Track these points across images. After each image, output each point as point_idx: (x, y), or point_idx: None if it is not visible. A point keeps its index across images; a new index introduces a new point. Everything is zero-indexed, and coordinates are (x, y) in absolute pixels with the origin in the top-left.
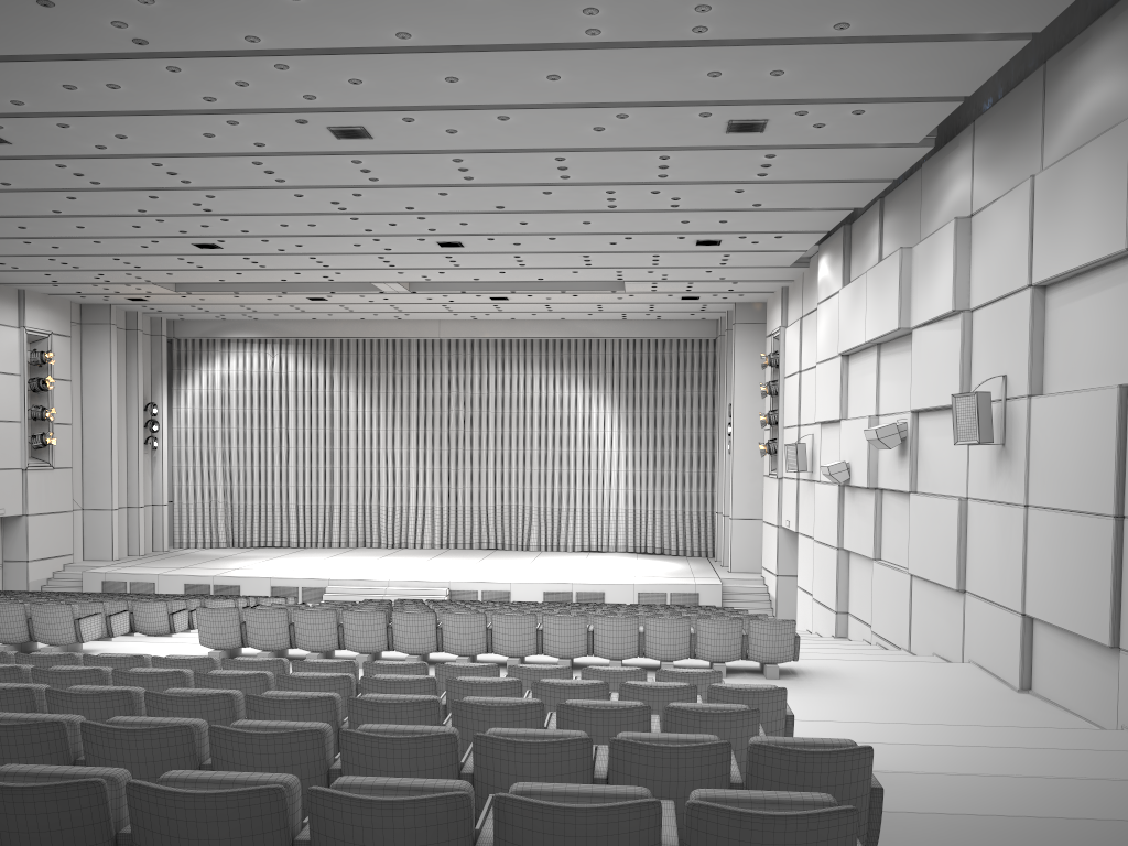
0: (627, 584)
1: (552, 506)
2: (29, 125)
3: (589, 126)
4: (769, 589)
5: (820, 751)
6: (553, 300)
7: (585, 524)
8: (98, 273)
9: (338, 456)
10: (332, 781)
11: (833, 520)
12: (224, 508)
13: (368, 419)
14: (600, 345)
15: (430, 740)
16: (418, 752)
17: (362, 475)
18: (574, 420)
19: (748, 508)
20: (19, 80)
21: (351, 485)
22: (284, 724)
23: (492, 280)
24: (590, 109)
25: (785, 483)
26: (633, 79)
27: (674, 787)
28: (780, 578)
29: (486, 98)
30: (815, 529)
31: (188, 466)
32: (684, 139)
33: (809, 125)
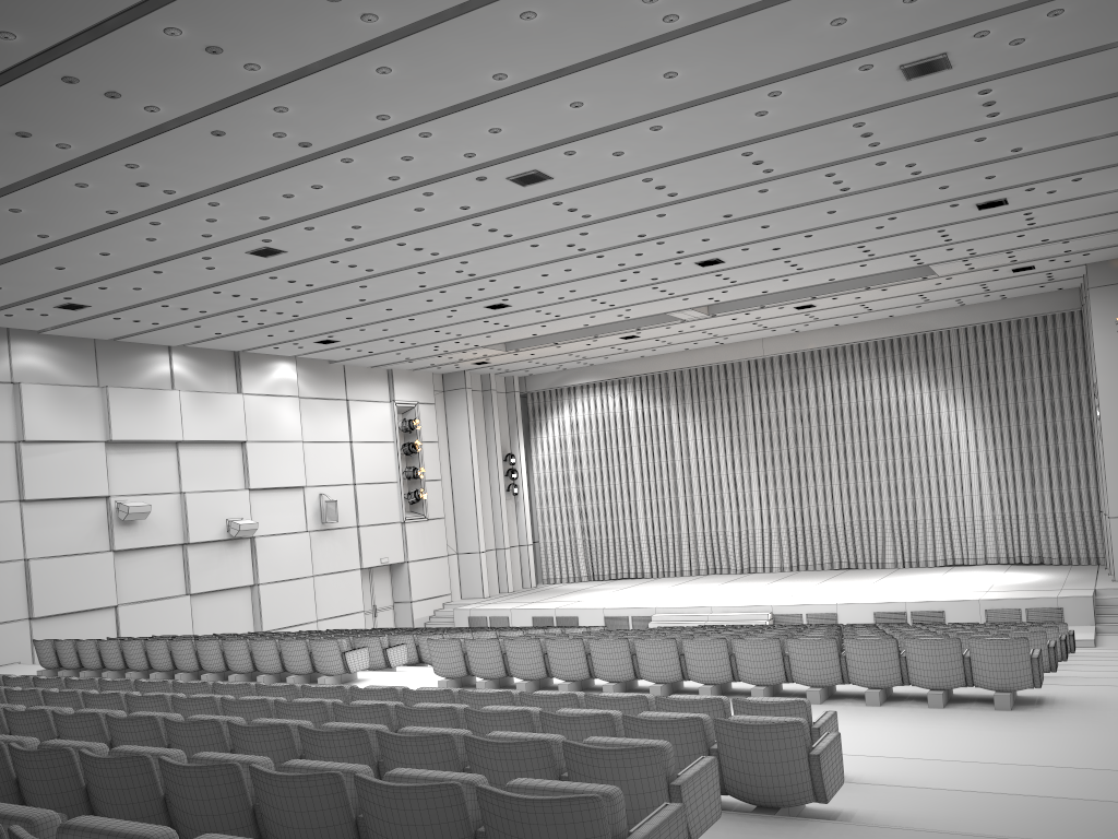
0: (970, 600)
1: (906, 518)
2: (286, 233)
3: (749, 113)
4: None
5: (531, 799)
6: (864, 298)
7: (945, 536)
8: (434, 346)
9: (681, 486)
10: (168, 806)
11: None
12: (582, 544)
13: (706, 446)
14: (943, 337)
15: (213, 770)
16: (205, 781)
17: (706, 502)
18: (921, 423)
19: None
20: (251, 200)
21: (696, 513)
22: (145, 749)
23: (782, 289)
24: (735, 96)
25: None
26: (754, 53)
27: (407, 831)
28: None
29: (623, 113)
30: None
31: (549, 508)
32: (864, 99)
33: (1003, 44)
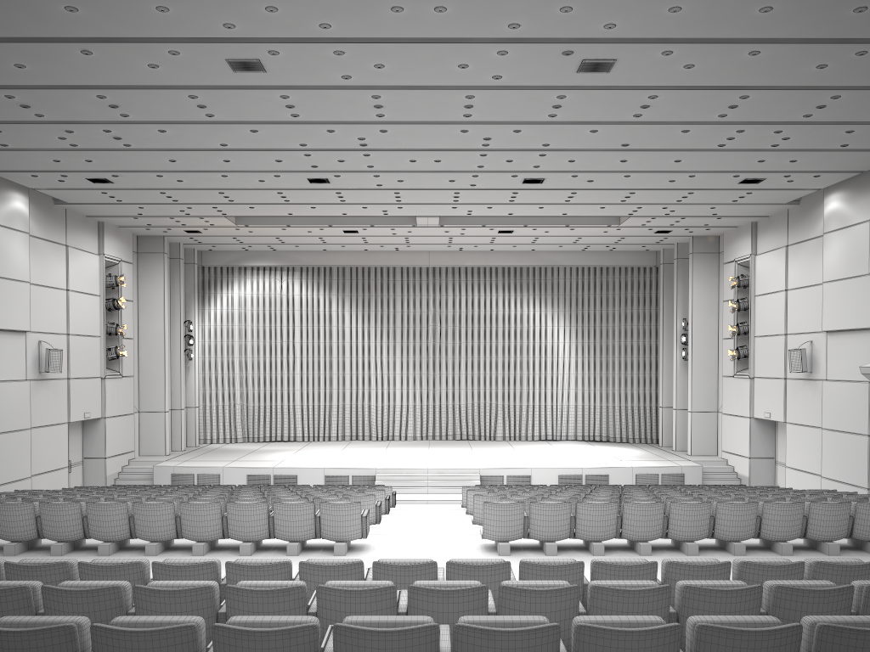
0: (626, 467)
1: (514, 403)
2: (306, 51)
3: (818, 63)
4: (736, 469)
5: None
6: (548, 233)
7: (542, 418)
8: (188, 207)
9: (336, 364)
10: None
11: (859, 412)
12: (240, 409)
13: (360, 333)
14: (554, 272)
15: None
16: None
17: (356, 380)
18: (532, 333)
19: (705, 403)
20: (356, 0)
21: (347, 388)
22: None
23: (523, 215)
24: (843, 45)
25: (761, 381)
26: None
27: None
28: (752, 460)
29: (767, 31)
30: (825, 419)
31: (211, 374)
32: None
33: None
